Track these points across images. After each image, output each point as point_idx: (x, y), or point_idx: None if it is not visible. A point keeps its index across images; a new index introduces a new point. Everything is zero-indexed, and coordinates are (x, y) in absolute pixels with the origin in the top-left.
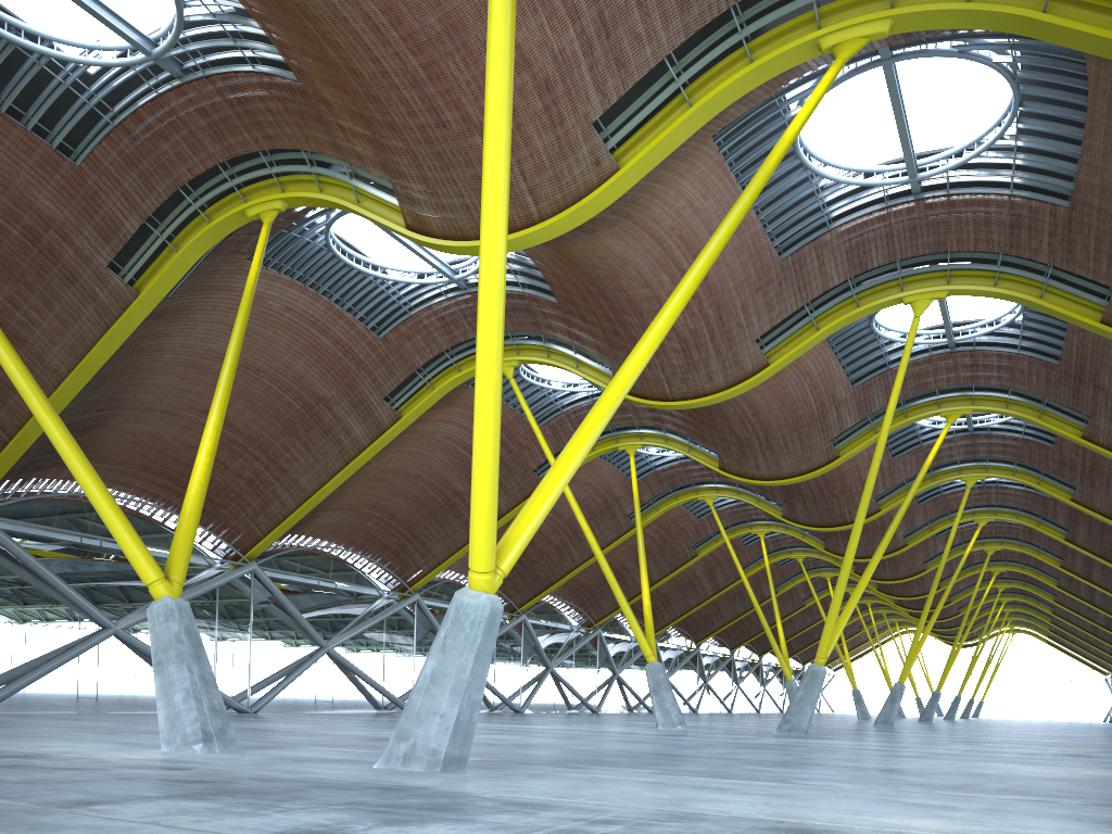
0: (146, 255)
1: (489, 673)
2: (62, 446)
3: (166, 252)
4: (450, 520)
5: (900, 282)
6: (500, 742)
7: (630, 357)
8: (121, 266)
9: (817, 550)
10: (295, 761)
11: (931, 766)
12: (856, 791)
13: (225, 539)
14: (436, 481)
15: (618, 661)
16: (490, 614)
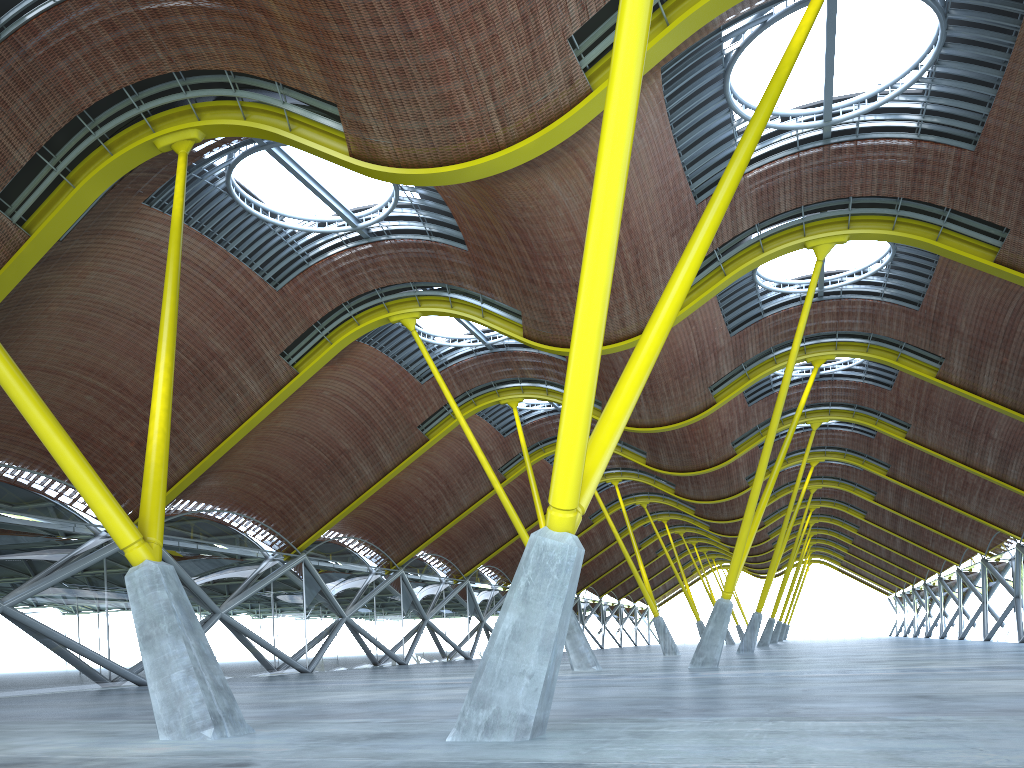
0: (38, 191)
1: (373, 628)
2: (13, 387)
3: (61, 188)
4: (335, 479)
5: (804, 228)
6: None
7: (678, 272)
8: (7, 204)
9: (659, 495)
10: (343, 741)
11: (937, 688)
12: (990, 723)
13: None
14: (322, 440)
15: (483, 609)
16: (576, 556)
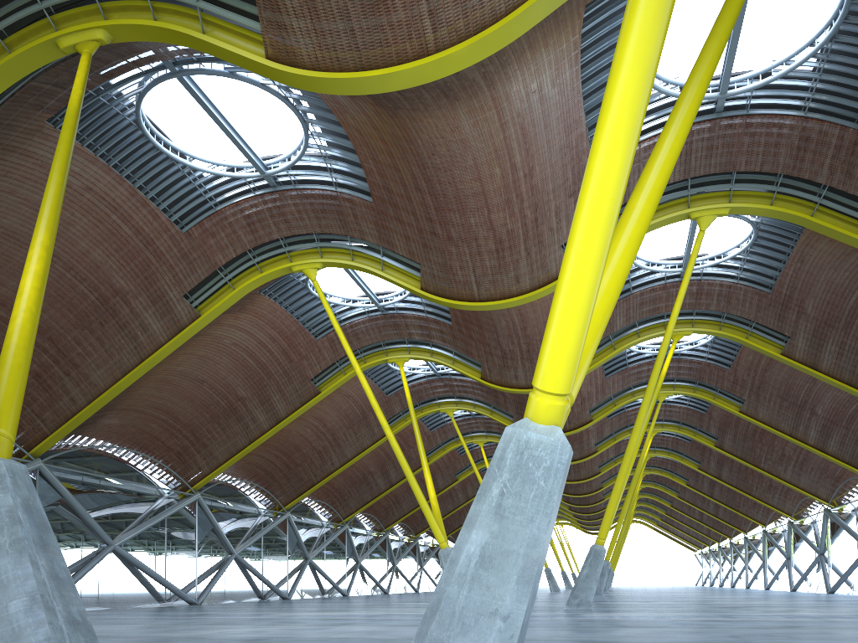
0: None
1: (260, 565)
2: None
3: None
4: (231, 424)
5: (689, 199)
6: (383, 636)
7: (665, 140)
8: None
9: None
10: None
11: None
12: None
13: None
14: (220, 386)
15: (359, 552)
16: (568, 458)
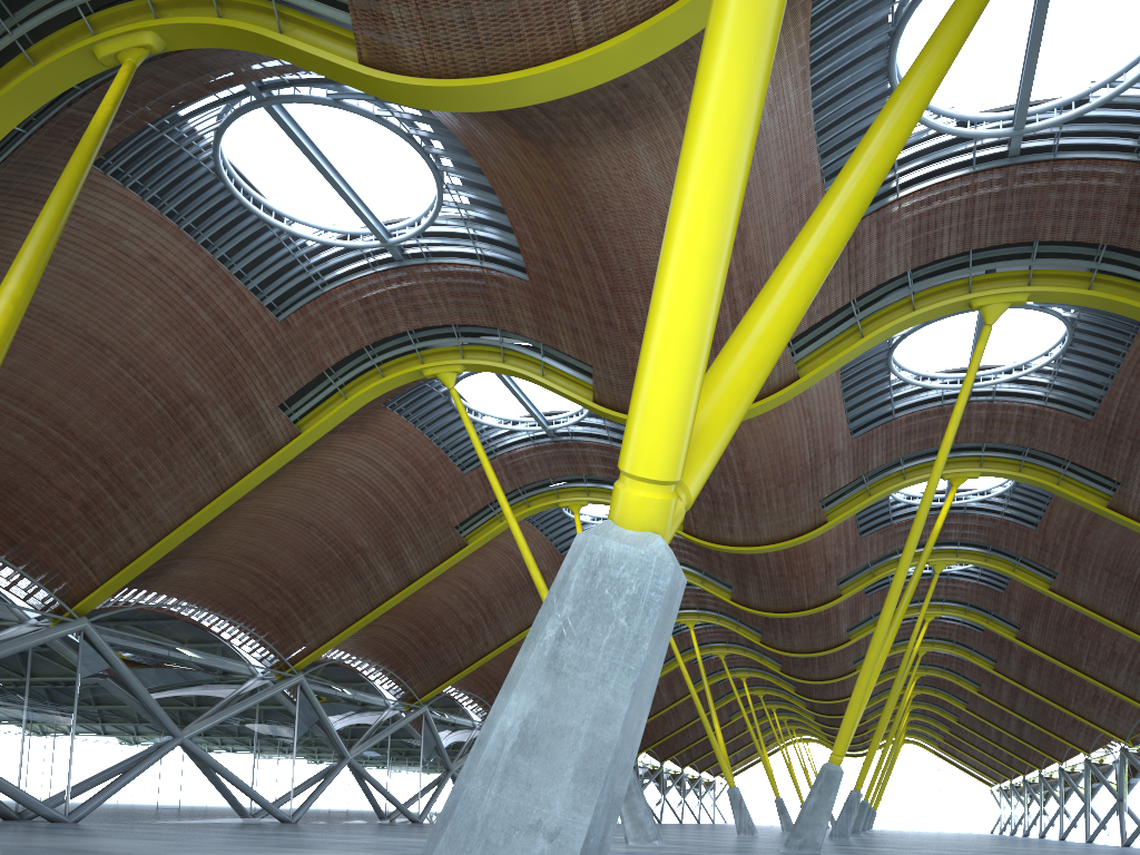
0: None
1: (383, 775)
2: None
3: None
4: (348, 583)
5: (970, 281)
6: None
7: (878, 127)
8: None
9: (740, 646)
10: None
11: None
12: None
13: (44, 584)
14: (333, 532)
15: None
16: (670, 585)
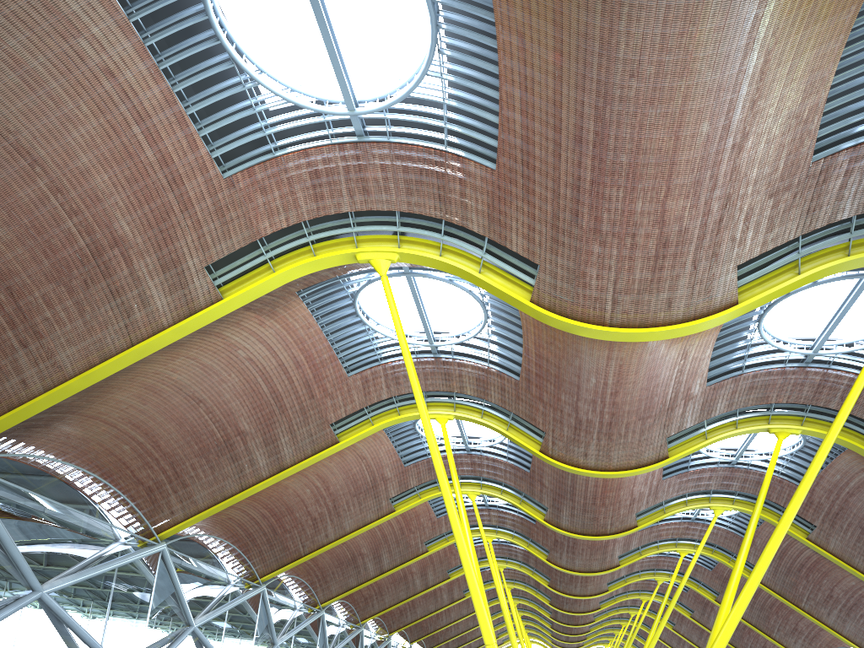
0: None
1: (221, 644)
2: None
3: None
4: (223, 463)
5: None
6: None
7: None
8: None
9: (517, 562)
10: None
11: None
12: None
13: None
14: (220, 412)
15: (329, 644)
16: None
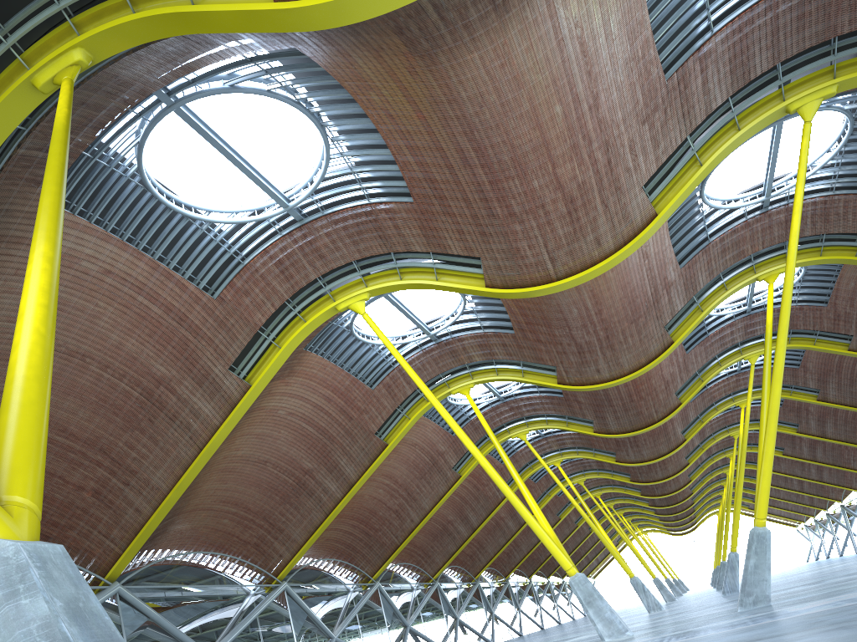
0: None
1: None
2: None
3: None
4: (303, 501)
5: (783, 90)
6: None
7: None
8: None
9: (594, 471)
10: None
11: None
12: None
13: (79, 565)
14: (284, 463)
15: (455, 607)
16: None
